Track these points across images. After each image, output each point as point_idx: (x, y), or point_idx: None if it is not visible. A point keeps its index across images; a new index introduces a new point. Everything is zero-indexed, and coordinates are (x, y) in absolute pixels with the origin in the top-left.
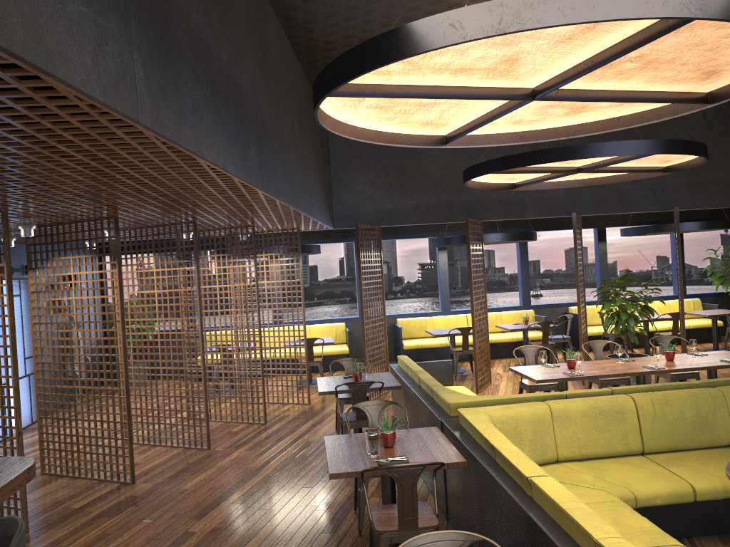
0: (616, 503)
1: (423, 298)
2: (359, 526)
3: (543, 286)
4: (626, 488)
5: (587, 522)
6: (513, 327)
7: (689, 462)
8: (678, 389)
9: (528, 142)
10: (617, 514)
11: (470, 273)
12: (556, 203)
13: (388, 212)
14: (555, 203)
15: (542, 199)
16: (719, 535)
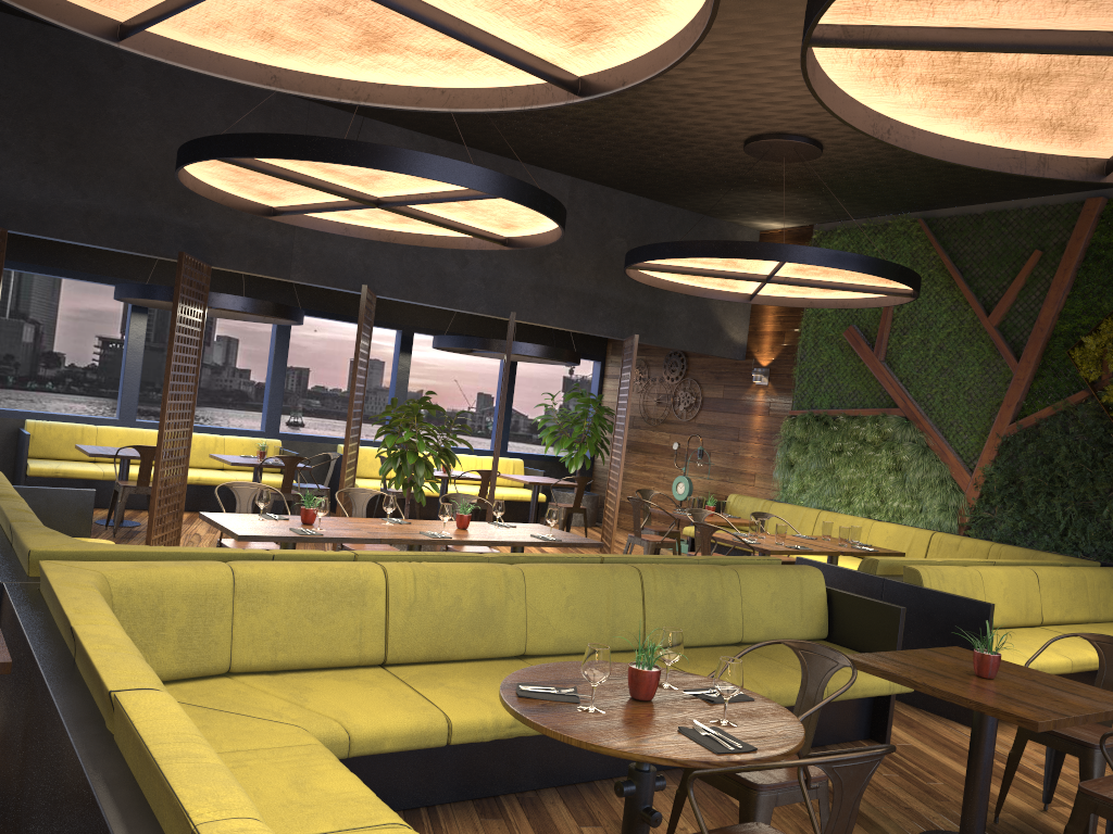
0: (310, 748)
1: (96, 399)
2: None
3: (308, 411)
4: (339, 723)
5: (192, 786)
6: (239, 460)
7: (453, 680)
8: (459, 562)
9: (286, 91)
10: (305, 769)
11: (171, 348)
12: (342, 267)
13: (29, 208)
14: (341, 267)
15: (322, 255)
16: (478, 801)
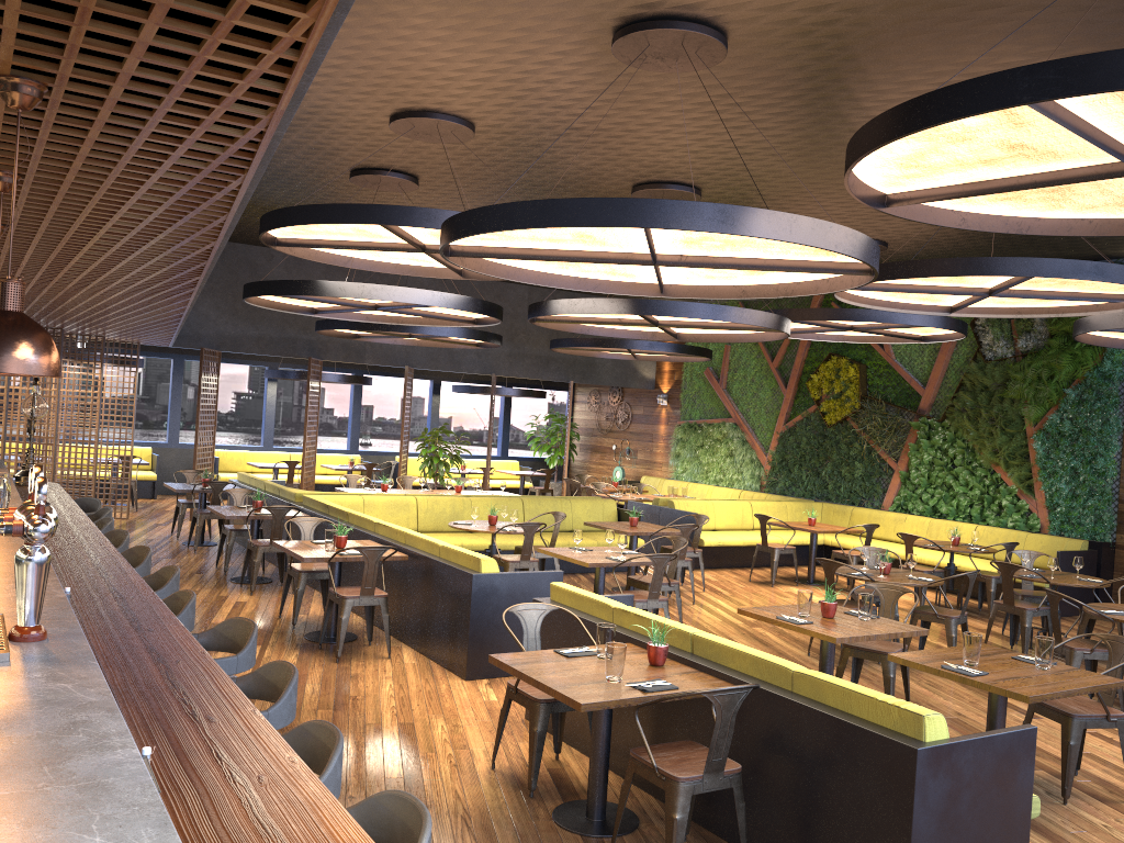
0: None
1: (234, 433)
2: (225, 568)
3: (374, 435)
4: None
5: (372, 518)
6: (339, 467)
7: (442, 535)
8: (445, 496)
9: (371, 322)
10: None
11: (307, 408)
12: (393, 354)
13: (231, 338)
14: (393, 353)
15: (382, 348)
16: None
